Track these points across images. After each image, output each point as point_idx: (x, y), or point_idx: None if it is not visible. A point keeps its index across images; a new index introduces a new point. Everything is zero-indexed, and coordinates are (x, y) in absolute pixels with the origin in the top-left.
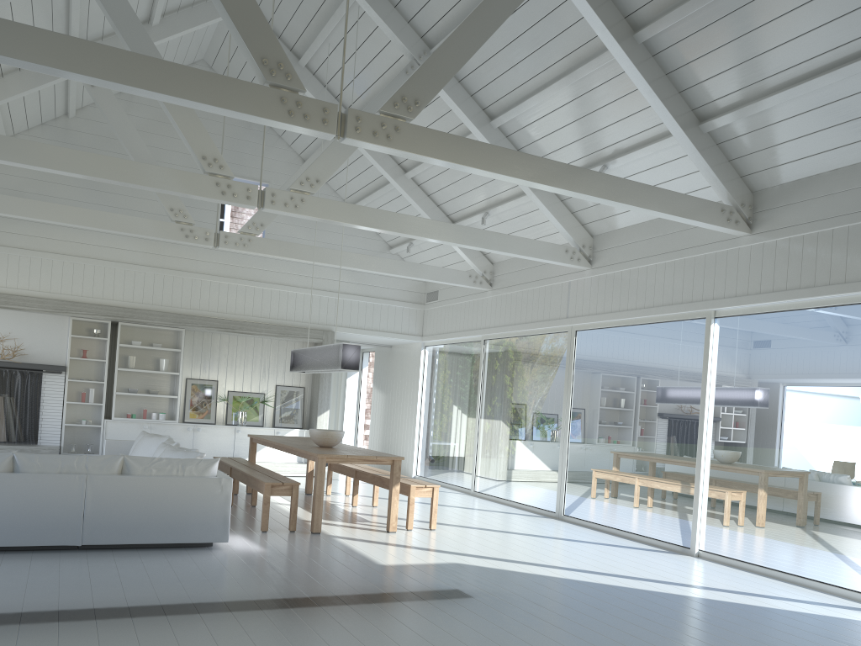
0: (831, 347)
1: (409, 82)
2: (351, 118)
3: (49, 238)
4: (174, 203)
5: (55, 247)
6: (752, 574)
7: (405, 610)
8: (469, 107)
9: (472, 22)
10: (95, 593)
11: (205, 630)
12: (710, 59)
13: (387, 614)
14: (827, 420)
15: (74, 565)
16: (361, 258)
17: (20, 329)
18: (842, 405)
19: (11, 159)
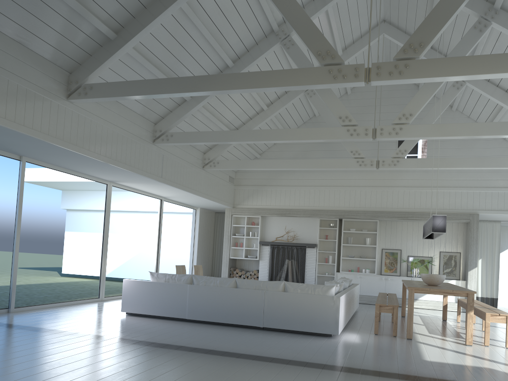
0: None
1: (415, 34)
2: (373, 68)
3: (308, 179)
4: (352, 148)
5: (310, 183)
6: None
7: None
8: None
9: None
10: (238, 346)
11: (259, 369)
12: None
13: None
14: None
15: (250, 335)
16: (477, 160)
17: (296, 226)
18: None
19: (250, 140)
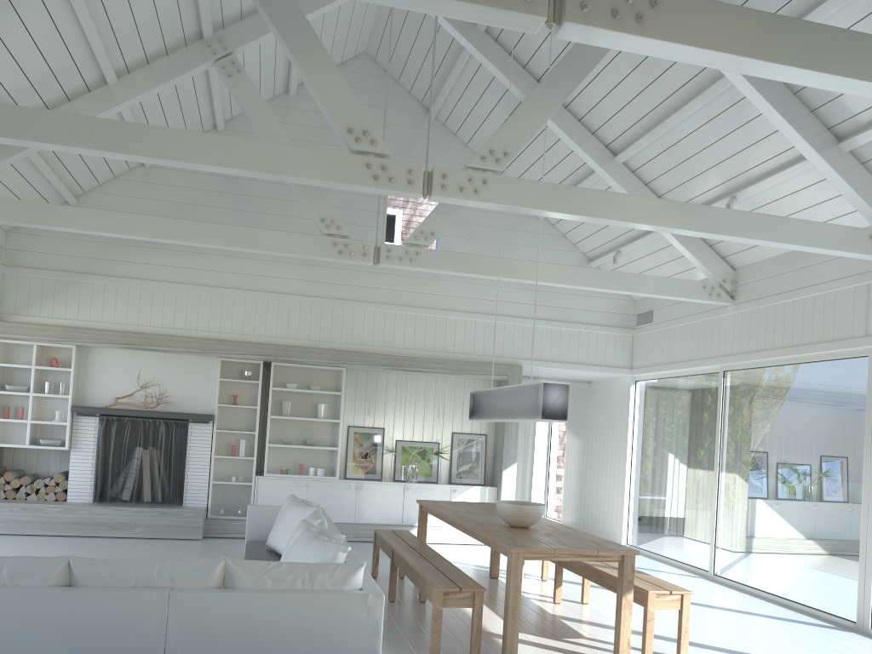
0: None
1: None
2: None
3: (196, 268)
4: (325, 212)
5: (202, 279)
6: None
7: None
8: None
9: None
10: None
11: None
12: None
13: None
14: None
15: None
16: (558, 270)
17: (165, 373)
18: None
19: (98, 147)
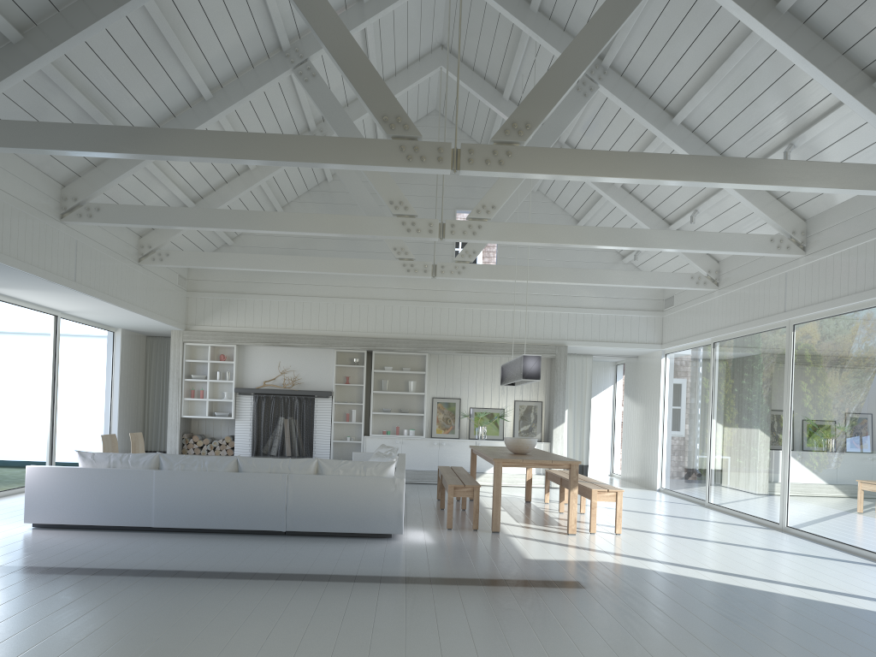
0: None
1: (519, 109)
2: (463, 152)
3: (316, 285)
4: (396, 243)
5: (320, 292)
6: None
7: (505, 592)
8: (647, 109)
9: (582, 38)
10: (267, 563)
11: (320, 592)
12: (863, 12)
13: (484, 594)
14: None
15: (271, 545)
16: (571, 272)
17: (297, 362)
18: None
19: (244, 227)
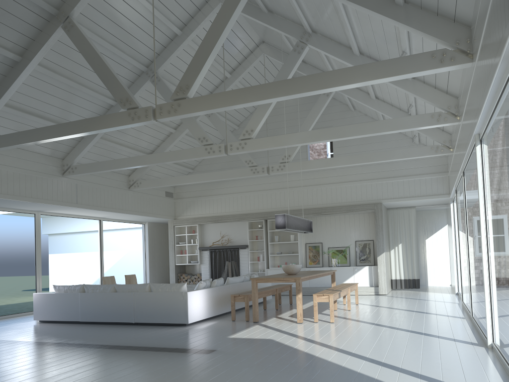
0: (499, 145)
1: (182, 78)
2: (157, 109)
3: (234, 186)
4: (246, 158)
5: (237, 190)
6: (492, 363)
7: (156, 355)
8: (338, 51)
9: (212, 29)
10: (86, 338)
11: (68, 352)
12: None
13: (143, 355)
14: (503, 214)
15: (115, 329)
16: (348, 158)
17: (229, 230)
18: (505, 197)
19: (133, 165)
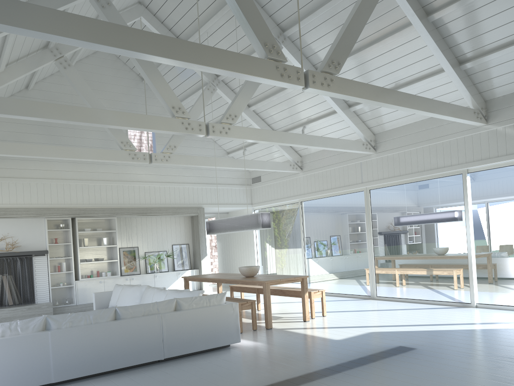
0: None
1: (334, 52)
2: (310, 75)
3: (25, 169)
4: (123, 138)
5: (30, 174)
6: None
7: (398, 362)
8: (306, 65)
9: (358, 14)
10: (220, 385)
11: None
12: (472, 28)
13: (393, 366)
14: None
15: (176, 371)
16: (231, 161)
17: (14, 230)
18: None
19: (64, 119)
